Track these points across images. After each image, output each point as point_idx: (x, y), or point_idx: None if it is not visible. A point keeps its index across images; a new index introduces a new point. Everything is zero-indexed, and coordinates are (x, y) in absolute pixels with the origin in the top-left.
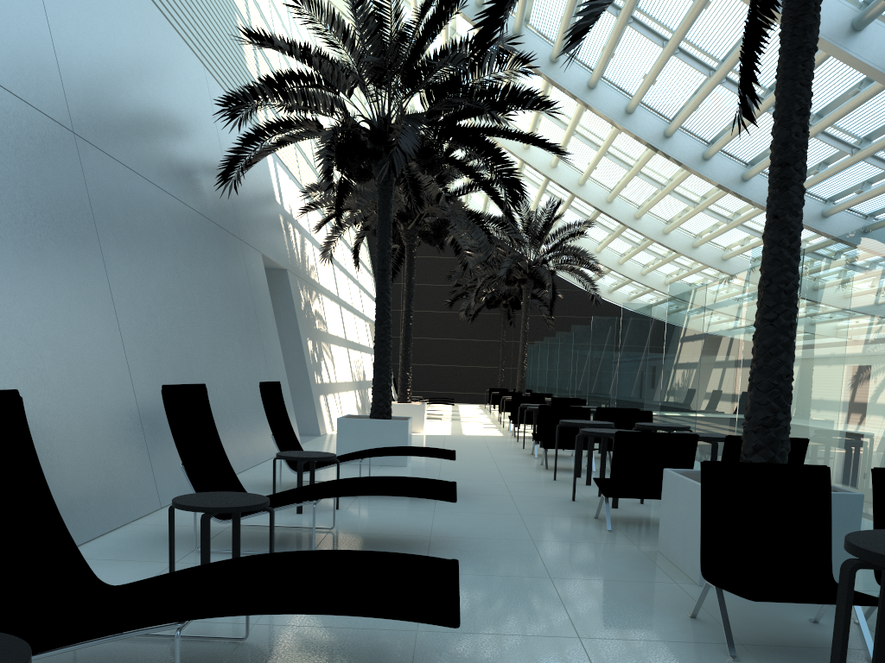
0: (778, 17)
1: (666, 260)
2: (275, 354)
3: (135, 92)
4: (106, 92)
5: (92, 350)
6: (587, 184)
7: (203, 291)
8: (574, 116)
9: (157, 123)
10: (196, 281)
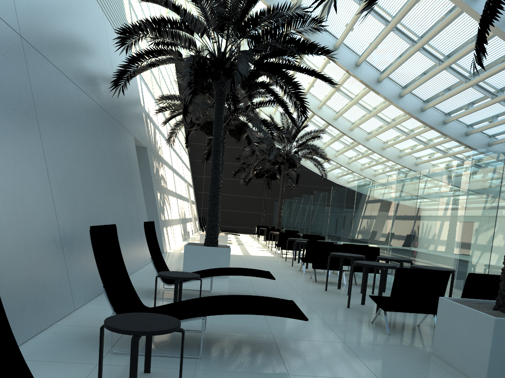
0: (468, 9)
1: (364, 155)
2: (140, 201)
3: (61, 17)
4: (43, 13)
5: (30, 195)
6: (323, 108)
7: (101, 157)
8: (322, 66)
9: (75, 41)
10: (97, 151)
